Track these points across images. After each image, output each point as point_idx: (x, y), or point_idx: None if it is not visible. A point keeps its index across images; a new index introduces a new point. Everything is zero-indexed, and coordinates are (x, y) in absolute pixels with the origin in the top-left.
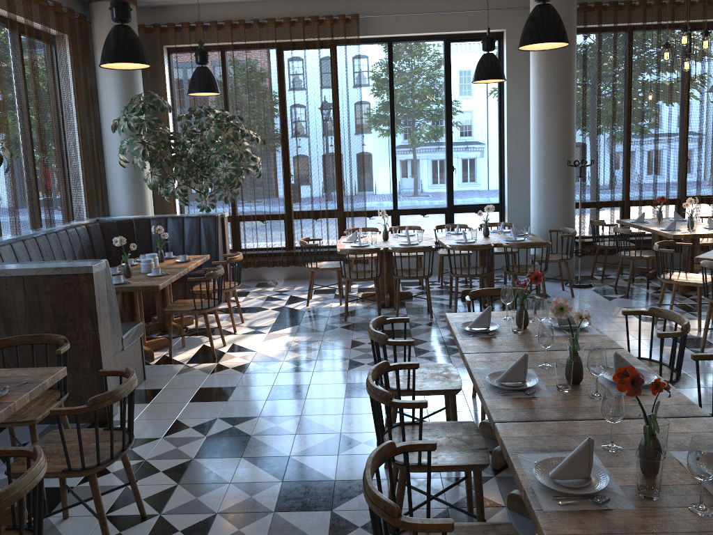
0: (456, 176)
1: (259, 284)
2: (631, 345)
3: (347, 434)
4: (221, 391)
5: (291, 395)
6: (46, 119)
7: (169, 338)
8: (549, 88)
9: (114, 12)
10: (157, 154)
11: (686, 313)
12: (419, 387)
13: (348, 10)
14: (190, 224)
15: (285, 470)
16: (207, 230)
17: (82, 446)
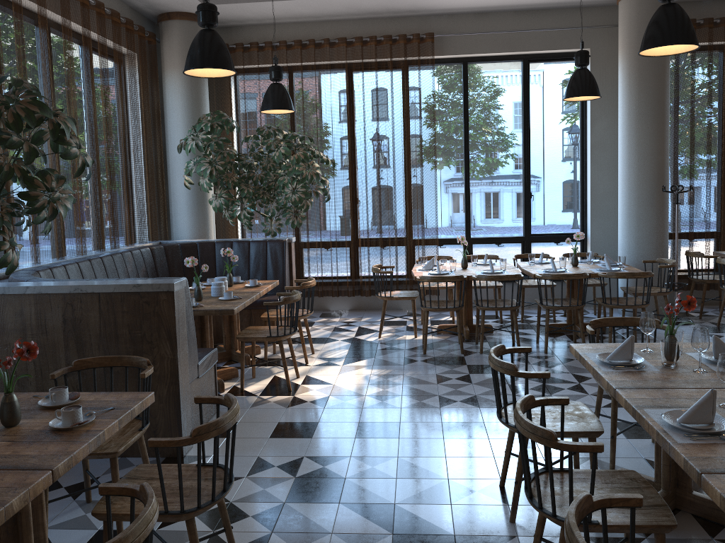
0: (534, 203)
1: (323, 314)
2: None
3: (456, 480)
4: (302, 426)
5: (382, 433)
6: (115, 137)
7: (241, 367)
8: (640, 108)
9: (201, 16)
10: (223, 175)
11: None
12: (552, 428)
13: (422, 29)
14: (256, 249)
15: (393, 520)
16: (273, 255)
17: (182, 484)
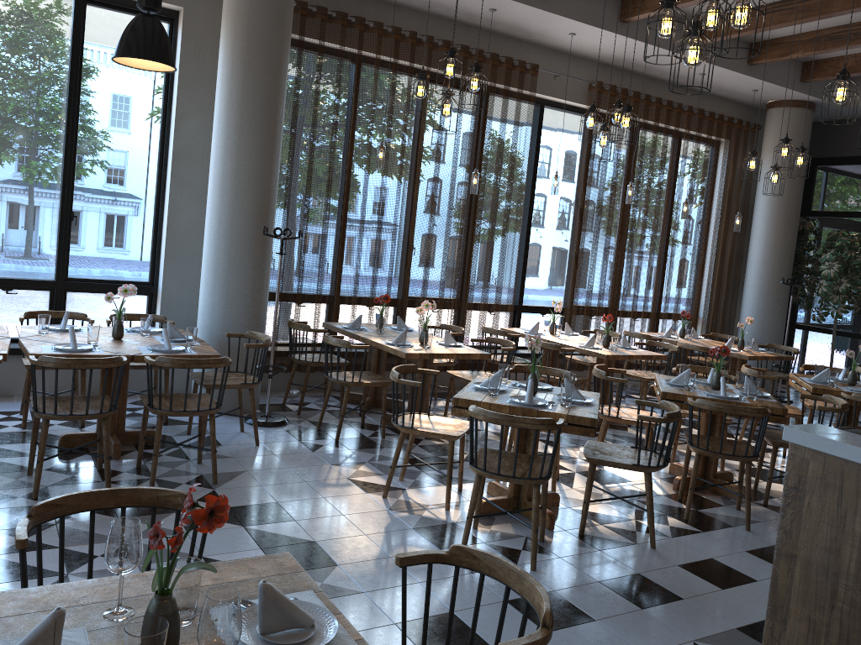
0: (77, 229)
1: None
2: (357, 548)
3: None
4: None
5: None
6: None
7: None
8: (244, 110)
9: None
10: None
11: (421, 473)
12: None
13: None
14: None
15: None
16: None
17: None
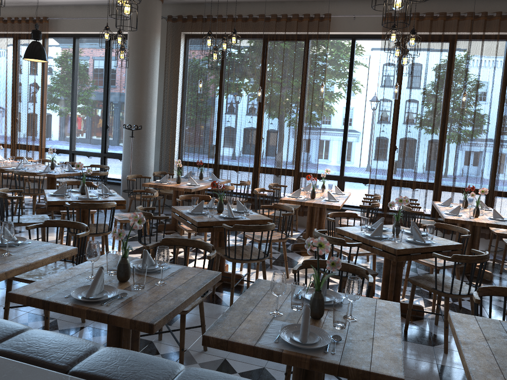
0: (110, 132)
1: None
2: None
3: None
4: None
5: None
6: None
7: None
8: (128, 72)
9: None
10: None
11: None
12: None
13: (47, 14)
14: None
15: None
16: None
17: None
